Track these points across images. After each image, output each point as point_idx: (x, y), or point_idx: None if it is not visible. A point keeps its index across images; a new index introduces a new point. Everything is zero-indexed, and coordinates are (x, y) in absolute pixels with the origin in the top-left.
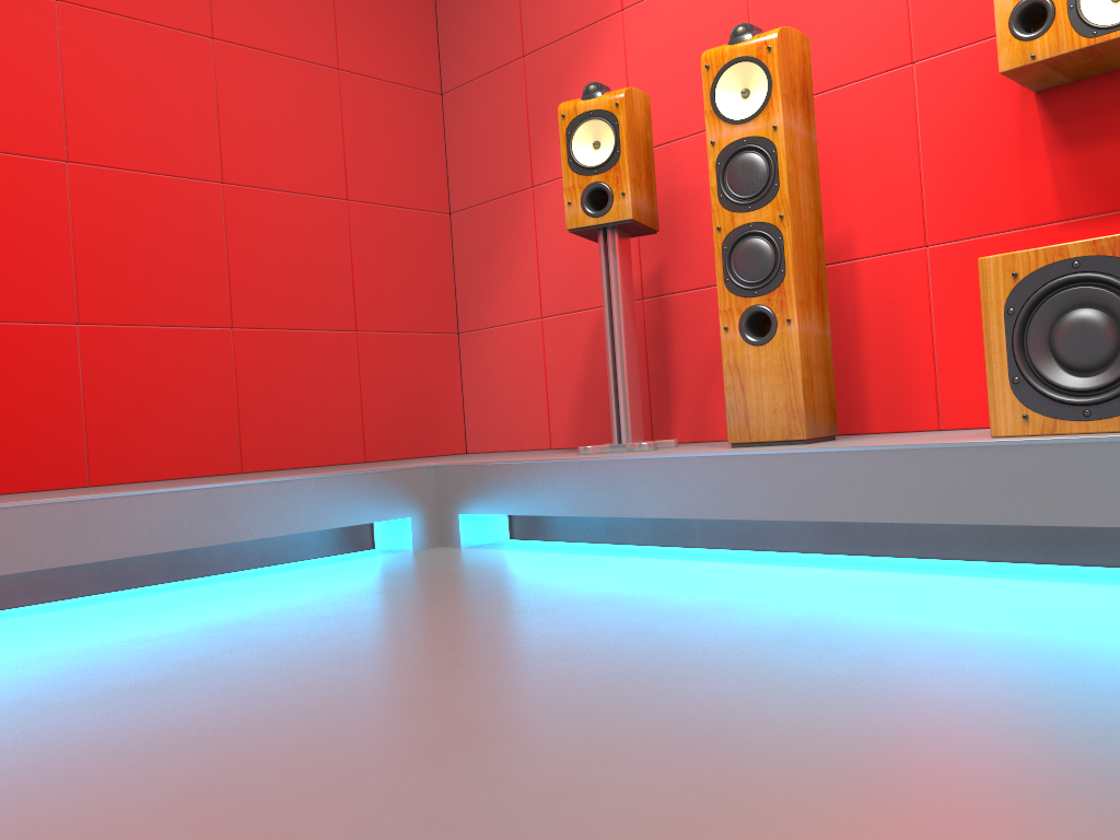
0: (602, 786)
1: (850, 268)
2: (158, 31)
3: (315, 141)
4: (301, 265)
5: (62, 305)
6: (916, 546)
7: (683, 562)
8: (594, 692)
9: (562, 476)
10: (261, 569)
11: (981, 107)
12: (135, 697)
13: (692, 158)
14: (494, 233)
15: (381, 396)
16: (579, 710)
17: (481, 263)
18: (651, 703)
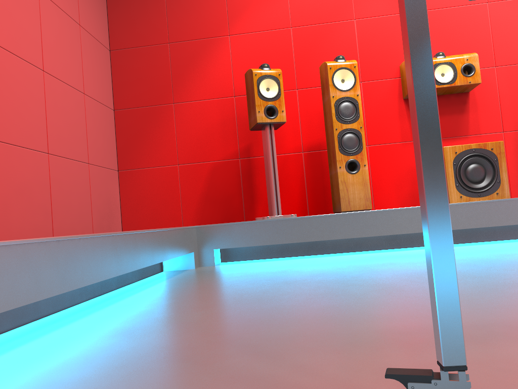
0: None
1: None
2: None
3: (73, 59)
4: (70, 124)
5: None
6: (422, 242)
7: (352, 255)
8: None
9: (283, 226)
10: (144, 280)
11: (385, 101)
12: (401, 289)
13: None
14: (146, 122)
15: (97, 199)
16: None
17: (137, 136)
18: None
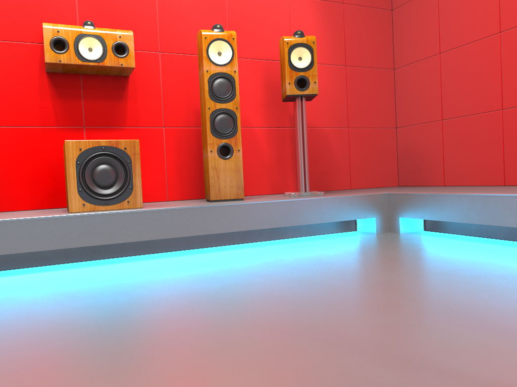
0: (155, 342)
1: None
2: None
3: None
4: None
5: None
6: (31, 262)
7: None
8: (54, 331)
9: None
10: None
11: (22, 71)
12: None
13: None
14: None
15: None
16: (69, 336)
17: None
18: (91, 325)
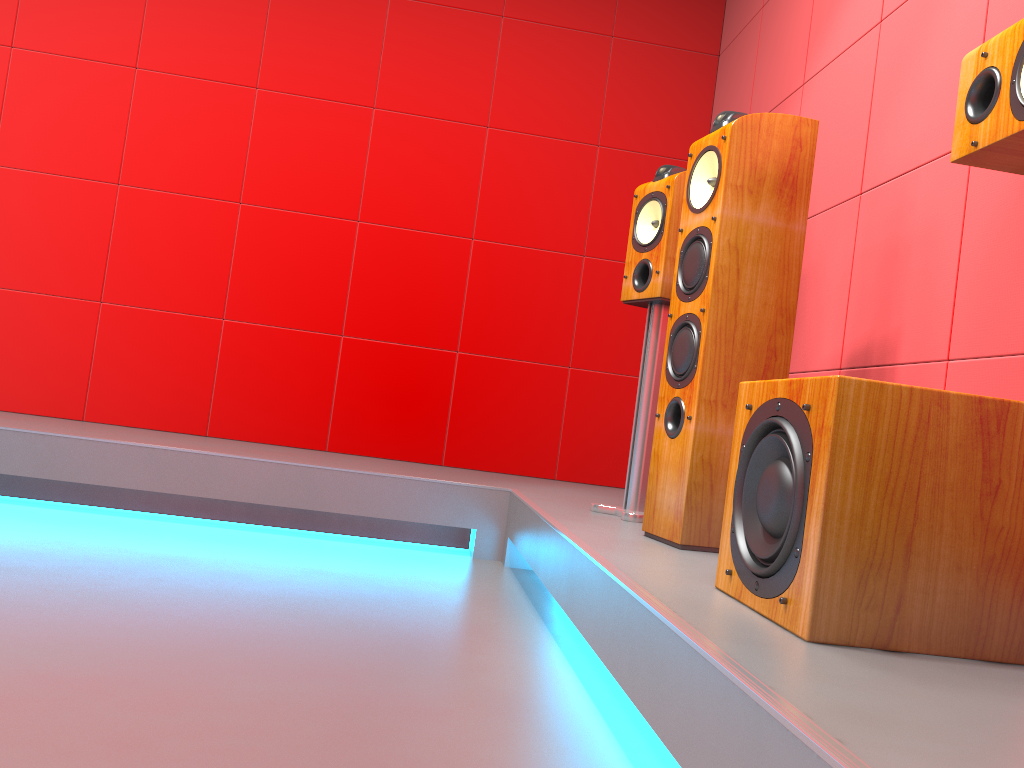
0: None
1: (891, 373)
2: (444, 124)
3: (563, 206)
4: (528, 307)
5: (334, 321)
6: None
7: (533, 628)
8: (47, 655)
9: (529, 523)
10: (360, 538)
11: (1015, 198)
12: None
13: (817, 236)
14: None
15: (582, 426)
16: None
17: None
18: (24, 671)
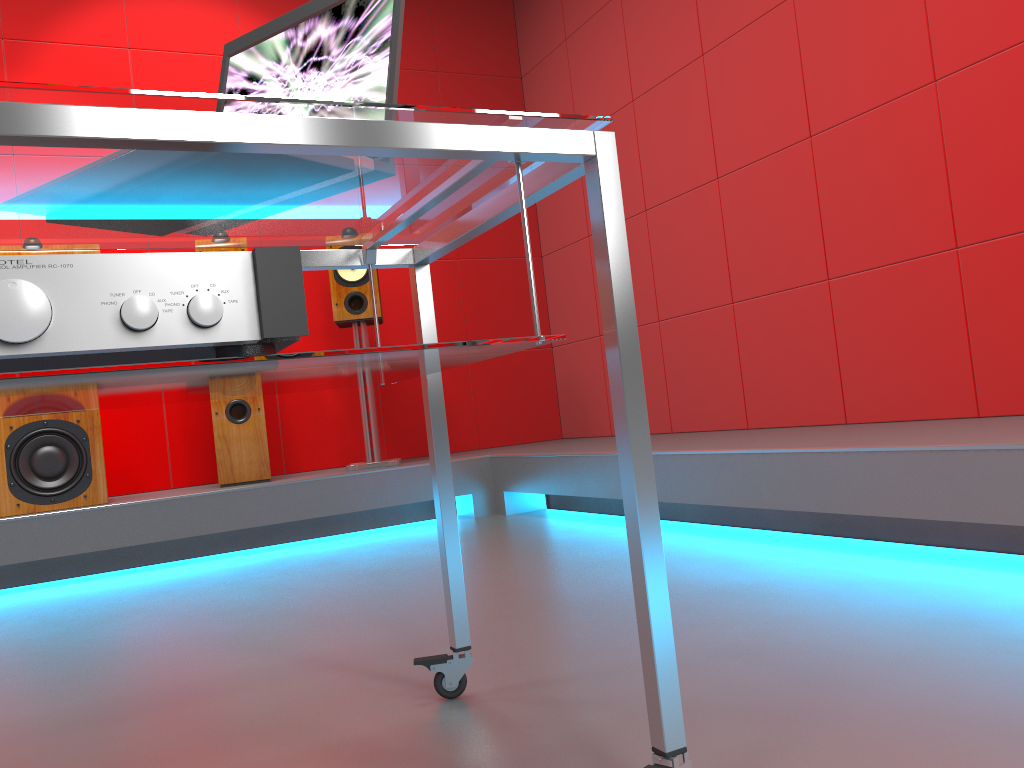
0: (27, 654)
1: None
2: None
3: None
4: None
5: None
6: None
7: None
8: None
9: None
10: None
11: None
12: None
13: None
14: None
15: None
16: None
17: None
18: None
